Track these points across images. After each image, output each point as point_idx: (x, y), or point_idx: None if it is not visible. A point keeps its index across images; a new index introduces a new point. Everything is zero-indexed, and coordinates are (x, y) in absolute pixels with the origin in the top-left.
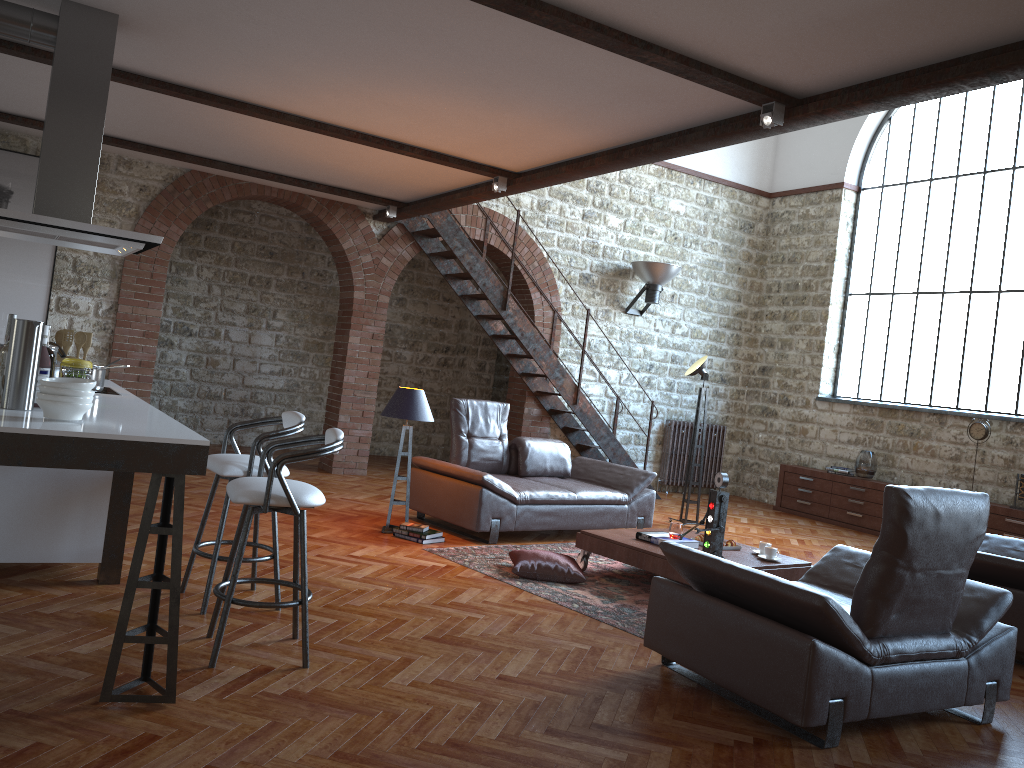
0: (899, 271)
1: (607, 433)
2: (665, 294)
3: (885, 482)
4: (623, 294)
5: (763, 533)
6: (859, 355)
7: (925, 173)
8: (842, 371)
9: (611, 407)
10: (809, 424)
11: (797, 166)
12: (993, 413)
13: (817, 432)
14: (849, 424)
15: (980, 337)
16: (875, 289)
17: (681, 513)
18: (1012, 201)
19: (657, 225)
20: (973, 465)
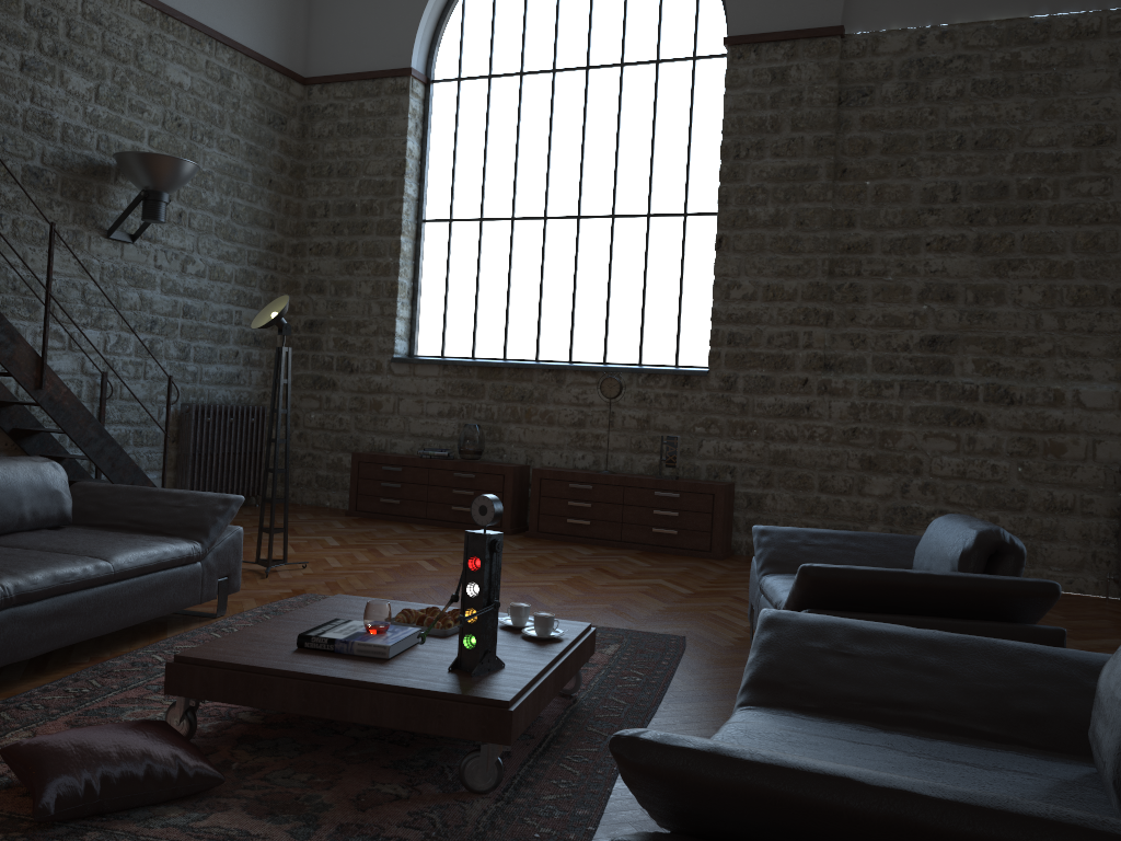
0: (488, 190)
1: (100, 433)
2: (169, 211)
3: (495, 462)
4: (102, 207)
5: (377, 559)
6: (441, 300)
7: (514, 65)
8: (420, 322)
9: (94, 390)
10: (383, 395)
11: (343, 42)
12: (616, 365)
13: (395, 405)
14: (439, 391)
15: (593, 273)
16: (457, 214)
17: (259, 550)
18: (622, 105)
19: (150, 101)
20: (601, 430)
